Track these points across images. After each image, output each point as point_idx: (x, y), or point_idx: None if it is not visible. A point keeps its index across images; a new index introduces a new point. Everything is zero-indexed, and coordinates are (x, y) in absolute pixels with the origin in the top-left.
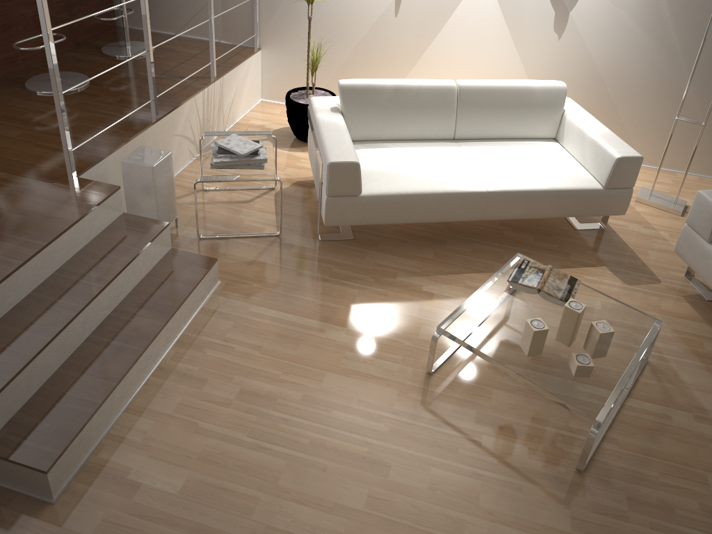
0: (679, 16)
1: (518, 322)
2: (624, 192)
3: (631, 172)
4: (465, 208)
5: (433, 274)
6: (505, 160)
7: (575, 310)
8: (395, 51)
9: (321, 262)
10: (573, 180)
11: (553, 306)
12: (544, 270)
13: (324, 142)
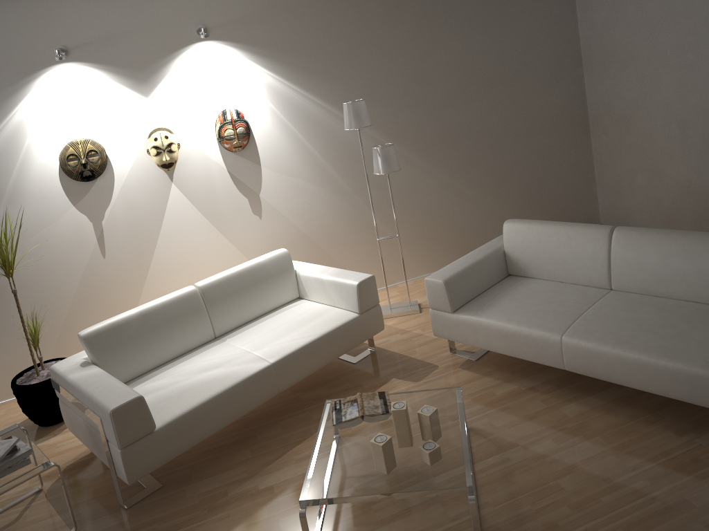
0: (340, 167)
1: (362, 452)
2: (375, 310)
3: (372, 290)
4: (260, 390)
5: (261, 469)
6: (271, 331)
7: (401, 409)
8: (116, 290)
9: (141, 528)
10: (334, 319)
11: (380, 423)
12: (356, 399)
13: (93, 396)
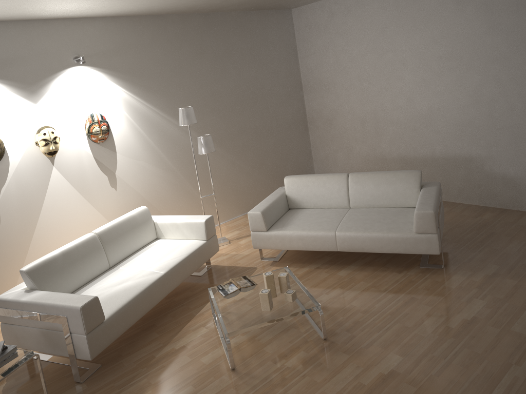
0: (168, 153)
1: (249, 305)
2: (214, 238)
3: (212, 225)
4: (159, 291)
5: (171, 339)
6: (151, 258)
7: (270, 274)
8: (8, 250)
9: (102, 389)
10: (191, 245)
11: (251, 291)
12: (231, 282)
13: (57, 304)
